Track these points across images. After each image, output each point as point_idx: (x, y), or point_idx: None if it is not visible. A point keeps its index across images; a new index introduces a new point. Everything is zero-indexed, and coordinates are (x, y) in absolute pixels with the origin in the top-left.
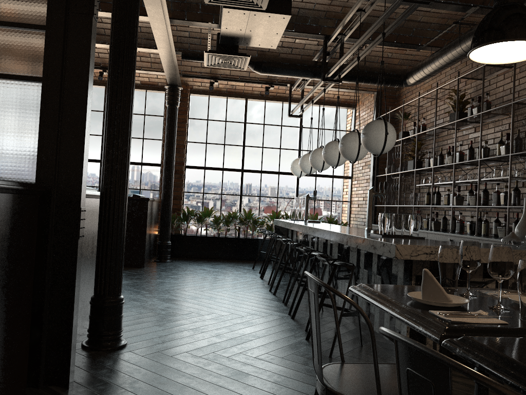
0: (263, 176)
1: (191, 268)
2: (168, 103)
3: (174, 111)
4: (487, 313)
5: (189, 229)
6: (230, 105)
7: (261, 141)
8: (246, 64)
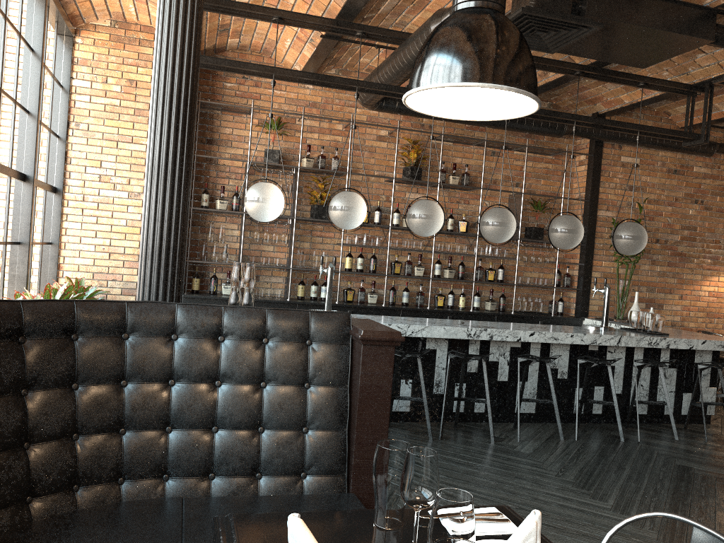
0: None
1: None
2: None
3: None
4: None
5: None
6: None
7: None
8: None
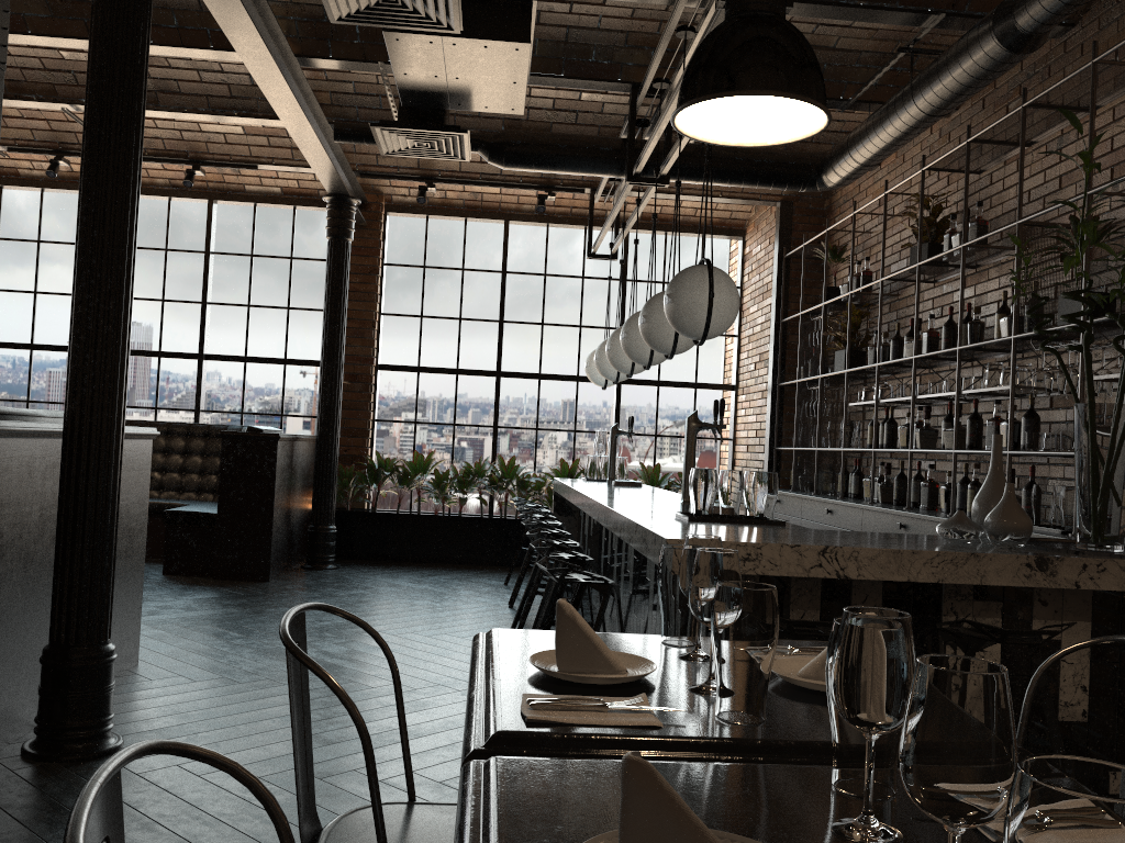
0: (543, 385)
1: (370, 583)
2: (329, 234)
3: (343, 250)
4: (639, 701)
5: (386, 498)
6: (472, 234)
7: (539, 311)
8: (465, 148)
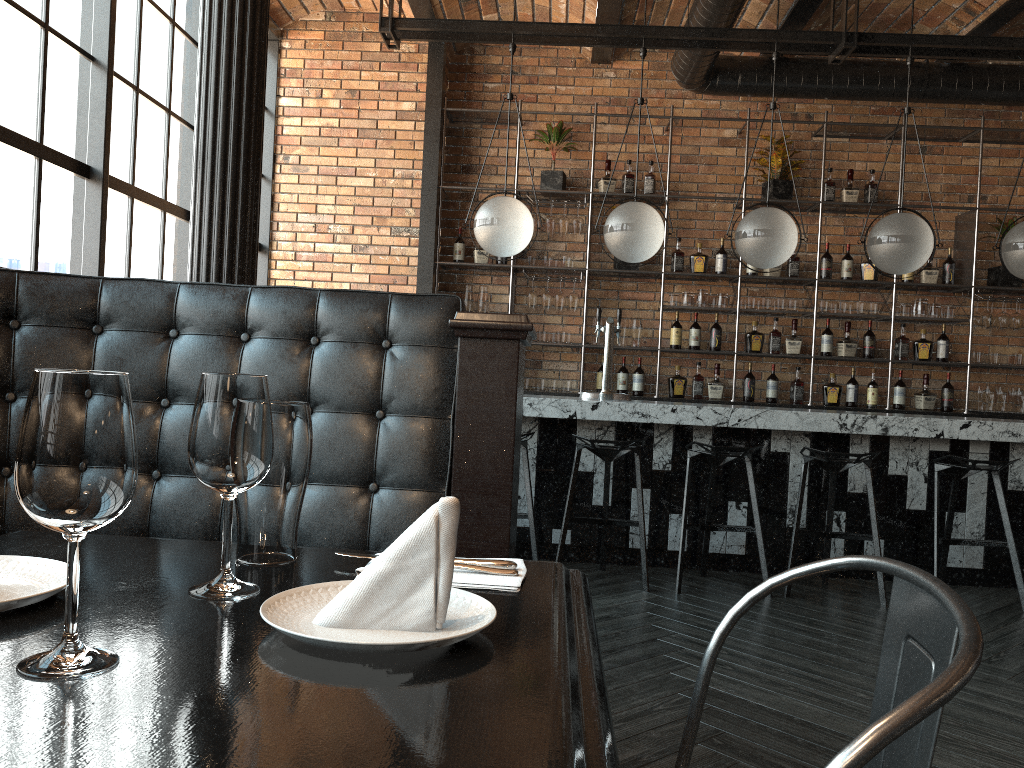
0: (135, 210)
1: None
2: None
3: None
4: None
5: None
6: None
7: (133, 63)
8: None
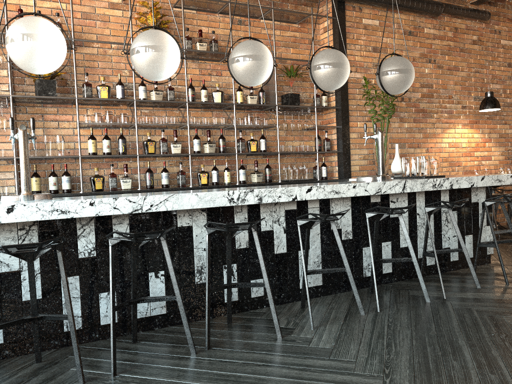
0: None
1: None
2: None
3: None
4: None
5: None
6: None
7: None
8: None
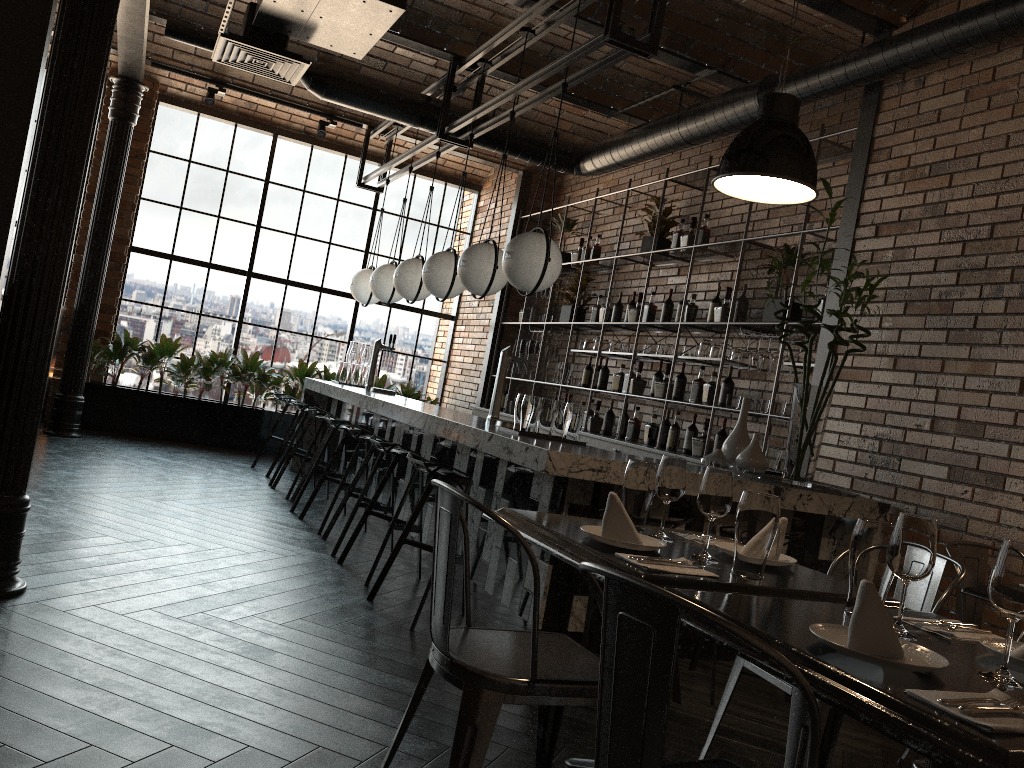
0: (289, 291)
1: (126, 455)
2: (113, 114)
3: (126, 133)
4: (692, 562)
5: (124, 375)
6: (241, 140)
7: (294, 223)
8: (298, 75)
